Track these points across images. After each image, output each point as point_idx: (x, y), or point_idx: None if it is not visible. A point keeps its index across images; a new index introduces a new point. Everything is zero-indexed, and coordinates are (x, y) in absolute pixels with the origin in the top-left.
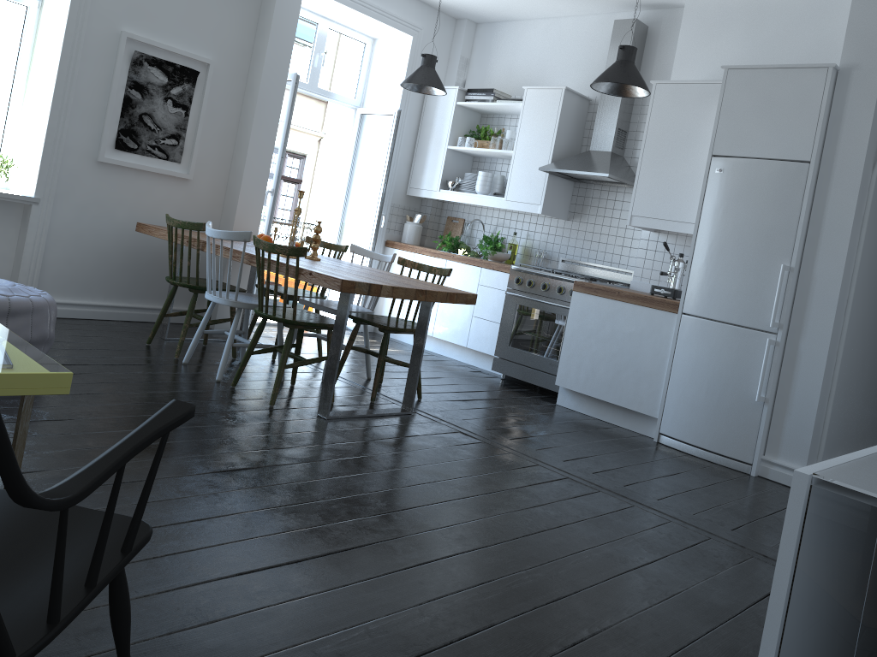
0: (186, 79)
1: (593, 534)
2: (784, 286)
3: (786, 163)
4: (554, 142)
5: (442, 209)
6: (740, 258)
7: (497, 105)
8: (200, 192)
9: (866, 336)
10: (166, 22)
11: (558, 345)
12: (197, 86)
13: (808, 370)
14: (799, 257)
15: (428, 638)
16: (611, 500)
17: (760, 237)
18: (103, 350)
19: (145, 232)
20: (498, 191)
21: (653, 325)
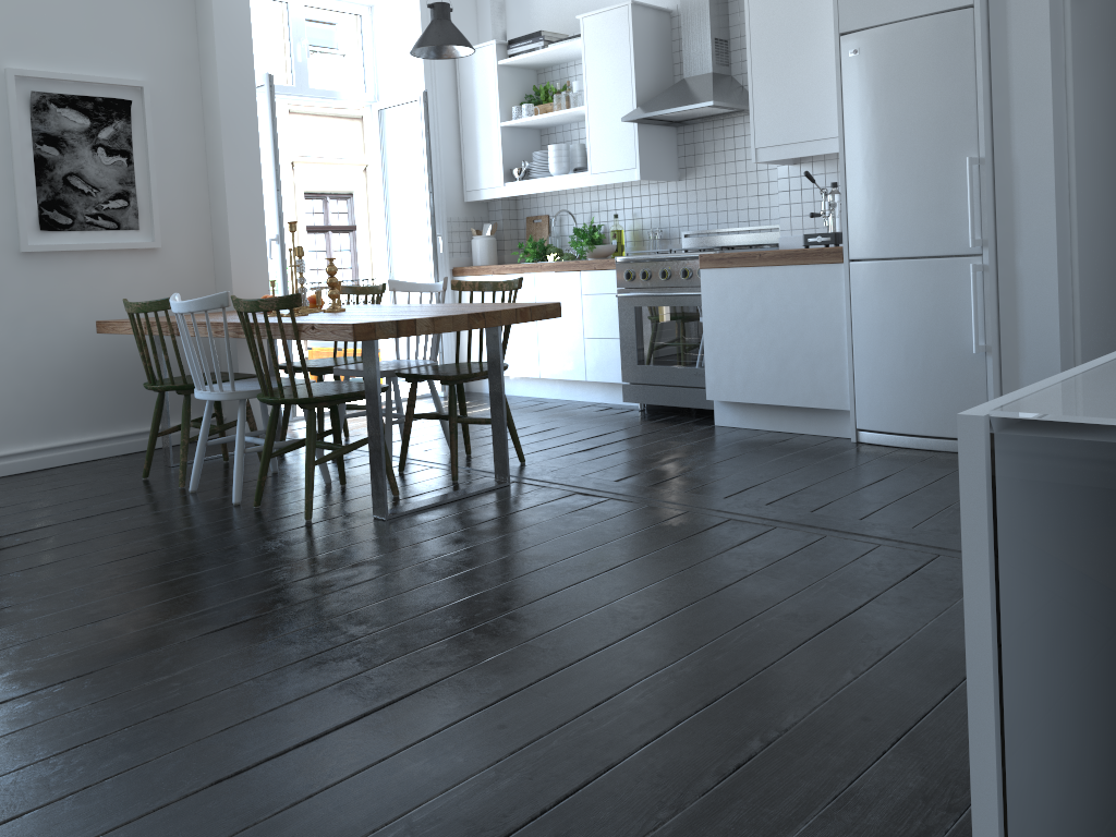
0: (115, 114)
1: (767, 590)
2: (977, 186)
3: (942, 17)
4: (634, 79)
5: (517, 209)
6: (909, 165)
7: (550, 51)
8: (178, 262)
9: (1108, 230)
10: (66, 43)
11: (701, 346)
12: (134, 121)
13: (1036, 294)
14: (988, 141)
15: (506, 814)
16: (794, 535)
17: (930, 128)
18: (78, 501)
19: (108, 331)
20: (580, 165)
21: (816, 287)
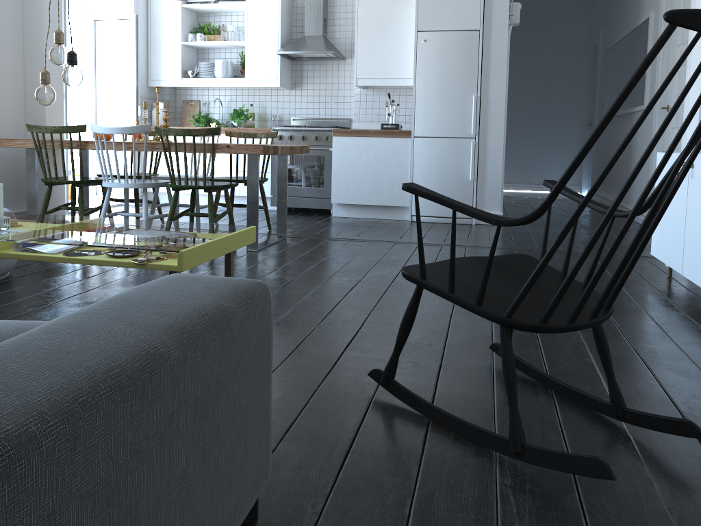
0: None
1: None
2: (475, 108)
3: (466, 32)
4: (280, 31)
5: (176, 95)
6: (447, 96)
7: (221, 6)
8: (6, 104)
9: None
10: None
11: (322, 177)
12: None
13: (494, 156)
14: (480, 89)
15: None
16: None
17: (457, 80)
18: None
19: None
20: (231, 74)
21: (396, 148)
